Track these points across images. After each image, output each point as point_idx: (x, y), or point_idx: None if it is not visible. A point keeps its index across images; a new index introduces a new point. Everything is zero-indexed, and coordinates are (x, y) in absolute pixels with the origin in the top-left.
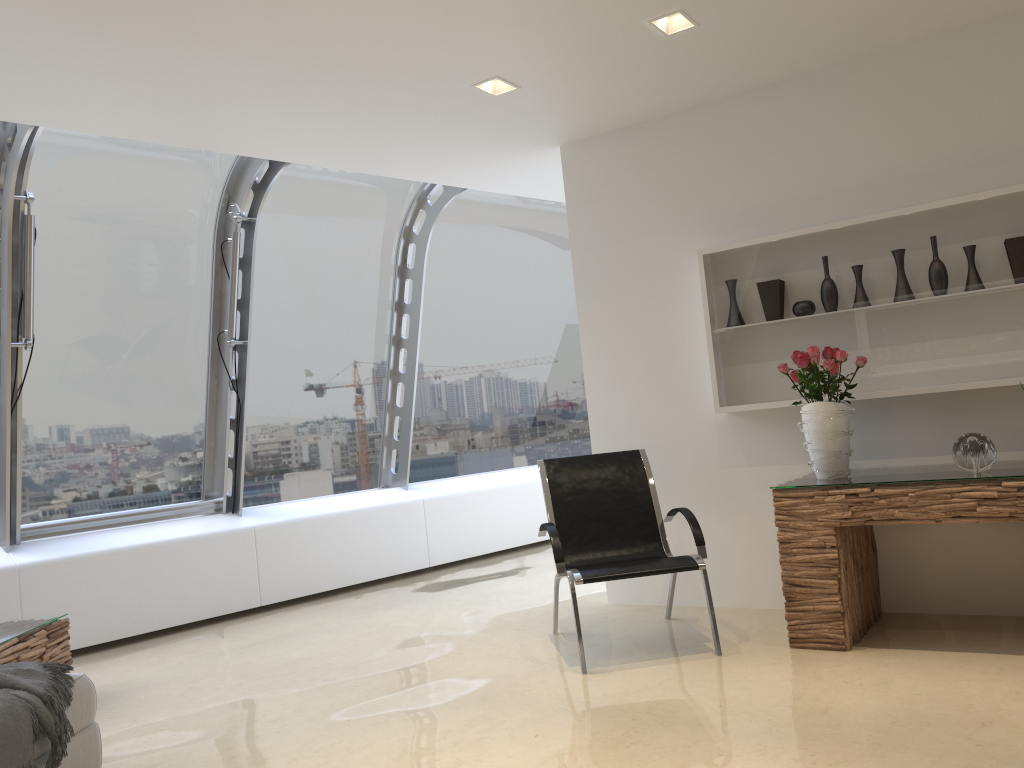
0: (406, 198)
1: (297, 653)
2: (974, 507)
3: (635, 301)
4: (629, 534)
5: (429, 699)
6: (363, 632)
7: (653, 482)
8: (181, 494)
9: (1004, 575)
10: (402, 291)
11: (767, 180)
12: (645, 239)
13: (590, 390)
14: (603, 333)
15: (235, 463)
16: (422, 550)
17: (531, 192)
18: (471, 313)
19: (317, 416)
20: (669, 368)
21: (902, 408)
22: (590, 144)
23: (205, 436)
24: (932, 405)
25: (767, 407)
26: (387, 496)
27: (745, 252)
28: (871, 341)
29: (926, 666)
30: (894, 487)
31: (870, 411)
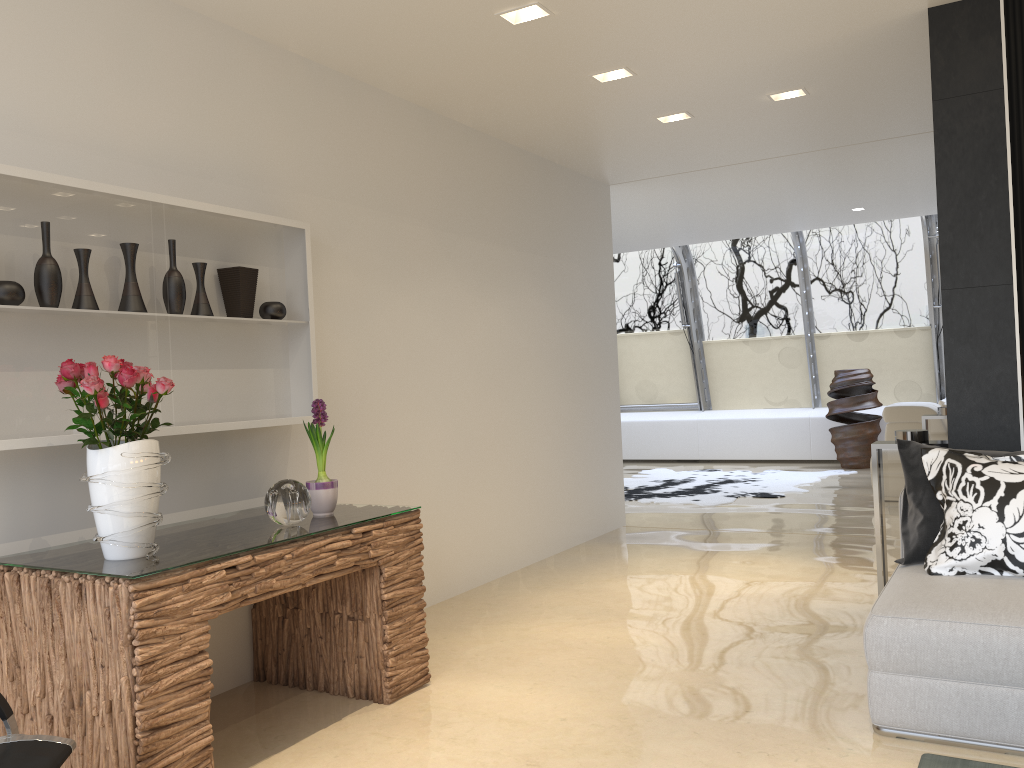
0: None
1: None
2: (334, 561)
3: None
4: None
5: None
6: None
7: None
8: None
9: None
10: None
11: None
12: None
13: None
14: None
15: None
16: None
17: None
18: None
19: None
20: None
21: None
22: None
23: None
24: None
25: None
26: None
27: None
28: None
29: (331, 764)
30: (270, 550)
31: (68, 461)
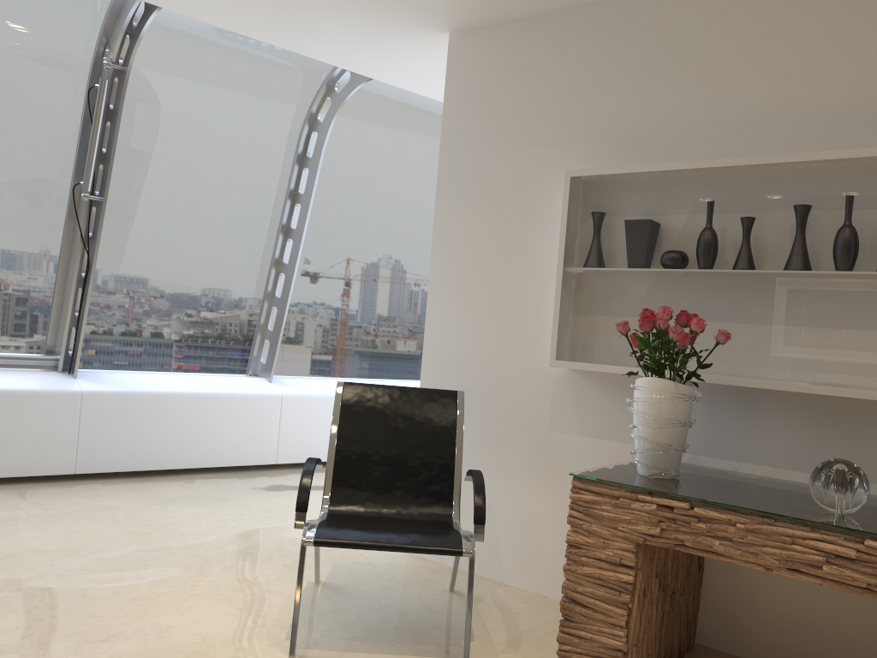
0: (313, 82)
1: (40, 542)
2: (820, 564)
3: (494, 221)
4: (417, 488)
5: (86, 652)
6: (134, 530)
7: (462, 432)
8: (20, 344)
9: (853, 639)
10: (299, 180)
11: (664, 99)
12: (518, 151)
13: (431, 313)
14: (455, 252)
15: (77, 323)
16: (271, 446)
17: (434, 93)
18: (374, 217)
19: (186, 291)
20: (515, 304)
21: (769, 404)
22: (480, 34)
23: (54, 290)
24: (807, 408)
25: (608, 371)
26: (245, 385)
27: (618, 180)
28: (745, 314)
29: None
30: (721, 510)
31: (730, 400)
